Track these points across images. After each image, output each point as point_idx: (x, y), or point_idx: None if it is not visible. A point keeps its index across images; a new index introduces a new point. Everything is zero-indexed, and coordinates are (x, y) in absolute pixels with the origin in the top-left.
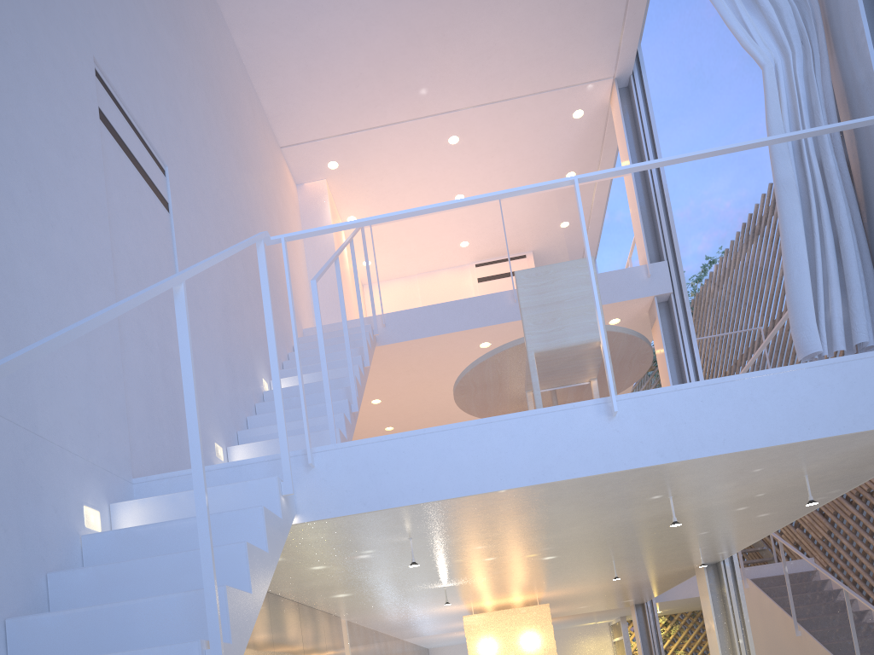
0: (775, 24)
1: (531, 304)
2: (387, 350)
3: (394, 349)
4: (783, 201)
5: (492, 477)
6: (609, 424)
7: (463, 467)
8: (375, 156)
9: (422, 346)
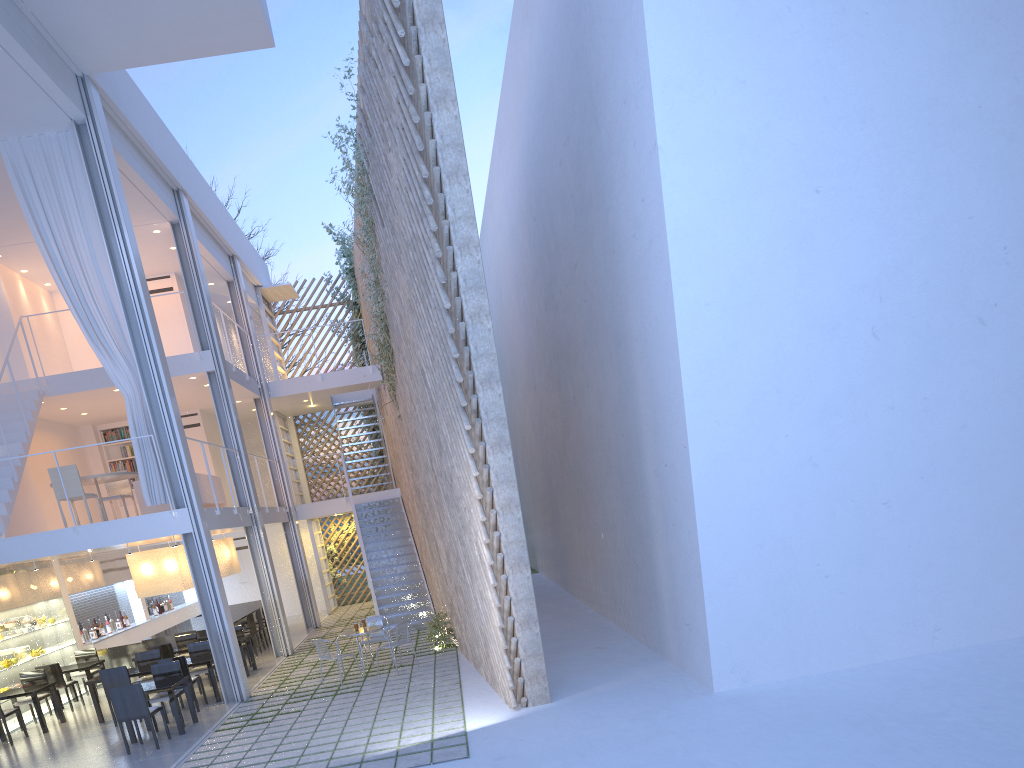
0: (127, 380)
1: (55, 481)
2: (54, 397)
3: (58, 396)
4: (135, 451)
5: (43, 552)
6: (78, 535)
7: (32, 549)
8: (26, 251)
9: (76, 394)
